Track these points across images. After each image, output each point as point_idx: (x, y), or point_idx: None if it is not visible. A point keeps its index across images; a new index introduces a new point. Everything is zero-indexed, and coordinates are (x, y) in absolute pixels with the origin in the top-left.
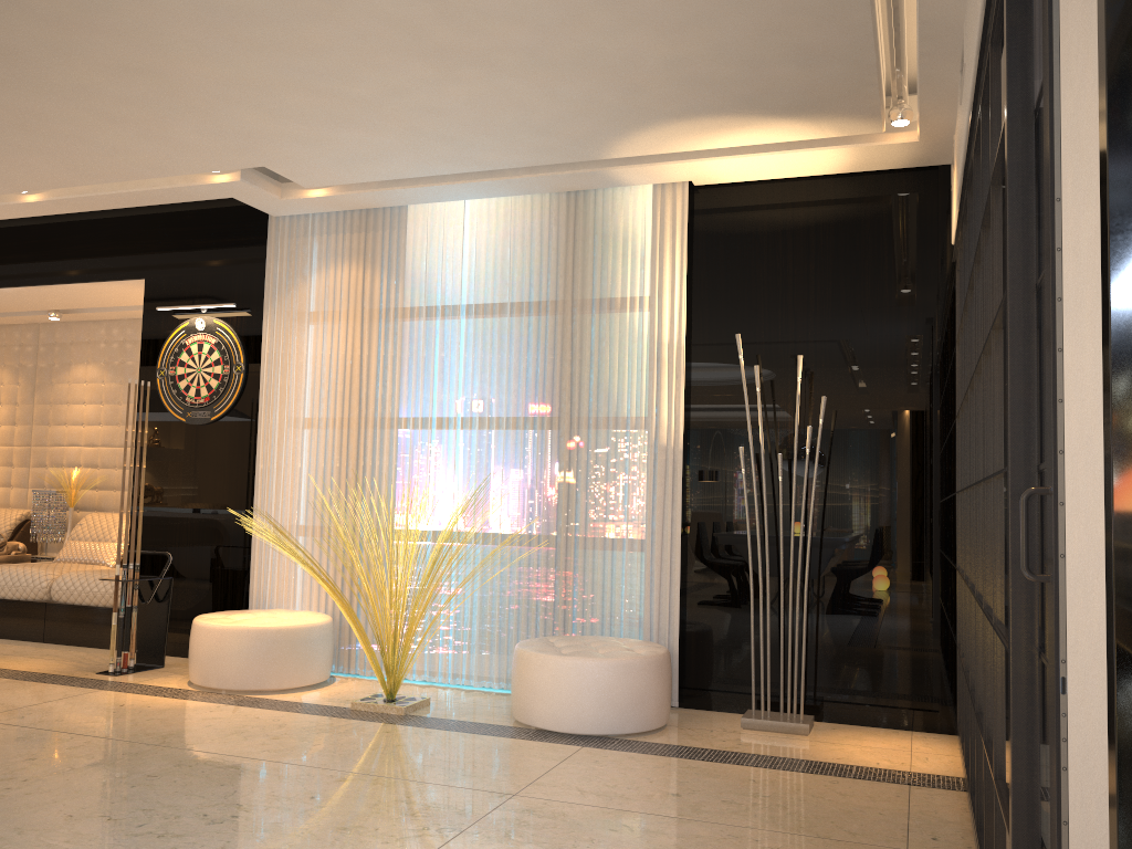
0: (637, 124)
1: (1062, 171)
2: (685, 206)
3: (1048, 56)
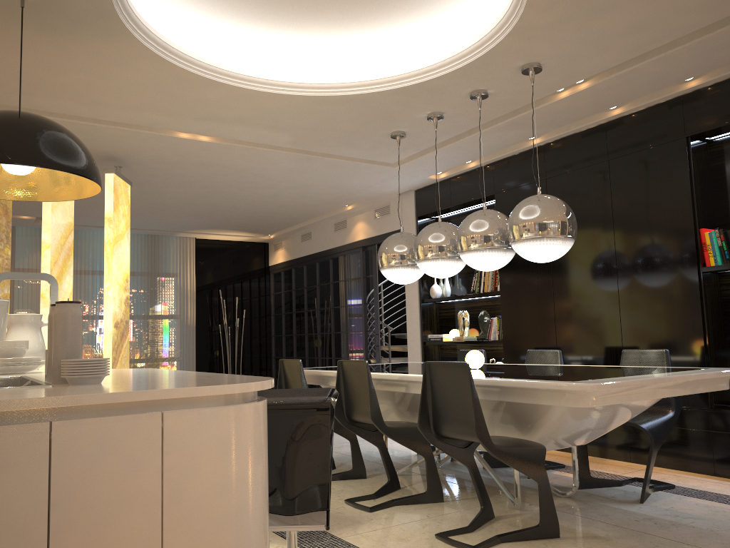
0: (210, 228)
1: (406, 306)
2: (194, 245)
3: (376, 275)
